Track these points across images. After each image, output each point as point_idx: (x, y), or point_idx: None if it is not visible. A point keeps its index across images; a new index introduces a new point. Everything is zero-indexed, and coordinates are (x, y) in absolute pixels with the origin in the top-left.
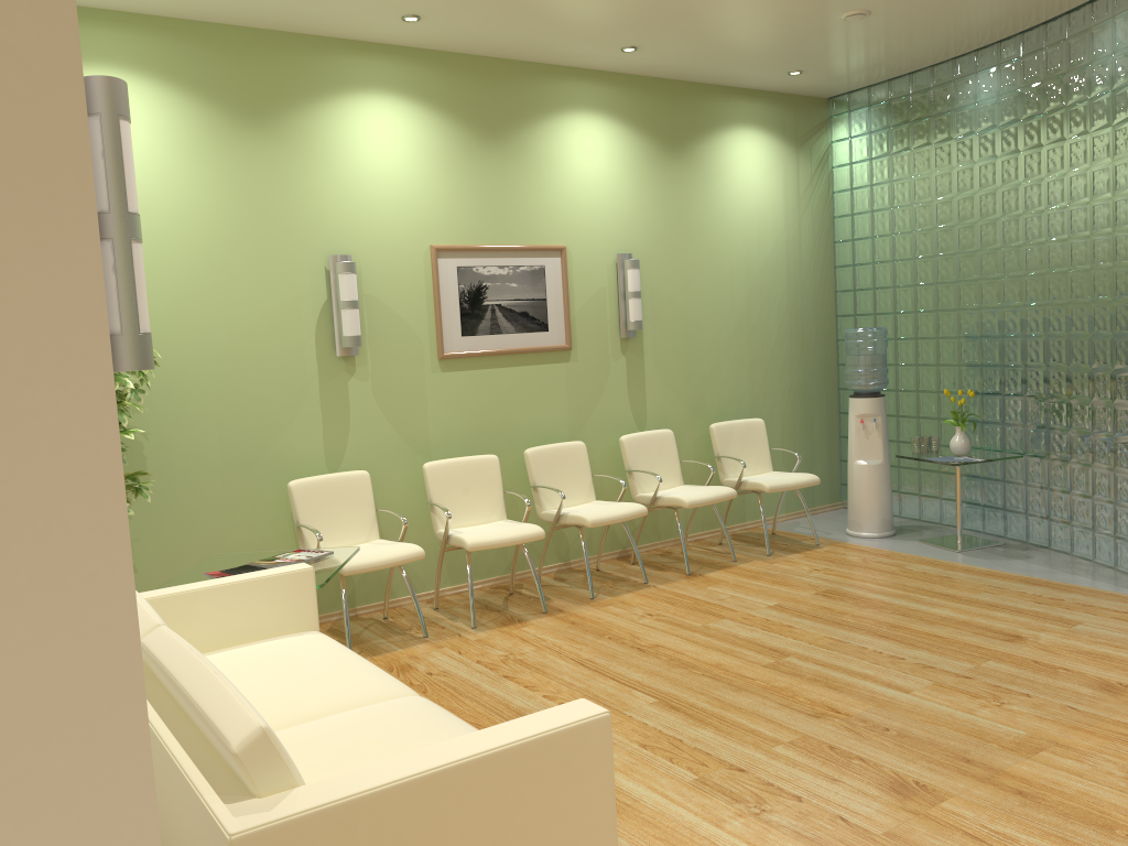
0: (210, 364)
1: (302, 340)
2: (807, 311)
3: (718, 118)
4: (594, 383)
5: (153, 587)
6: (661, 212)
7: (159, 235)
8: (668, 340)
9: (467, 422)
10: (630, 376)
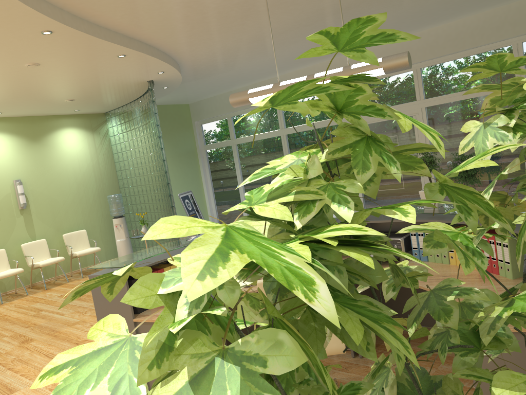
0: None
1: None
2: (106, 188)
3: (54, 126)
4: (9, 227)
5: None
6: (32, 162)
7: None
8: (42, 207)
9: None
10: (26, 222)
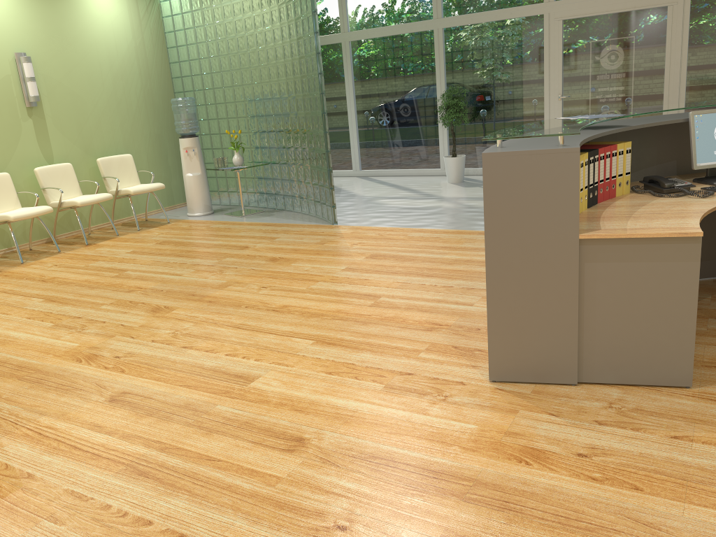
0: None
1: None
2: (155, 90)
3: None
4: (11, 136)
5: None
6: (44, 26)
7: None
8: (61, 108)
9: None
10: (37, 131)
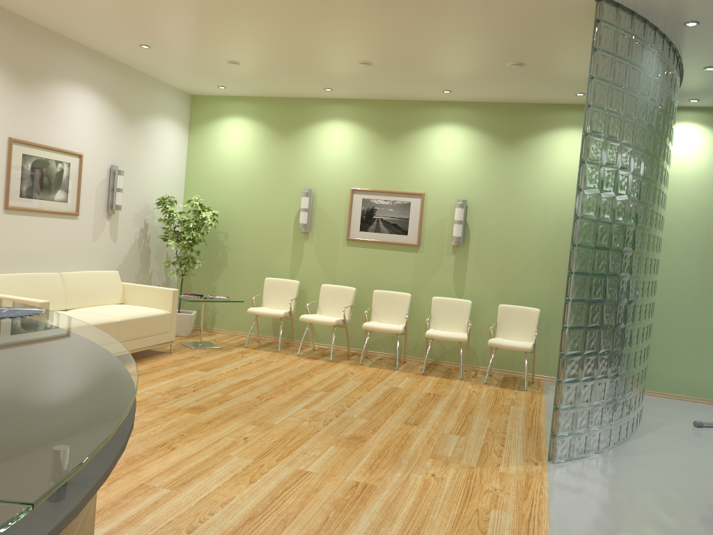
0: (254, 227)
1: (288, 223)
2: None
3: (549, 123)
4: (431, 266)
5: (222, 305)
6: (493, 178)
7: (245, 177)
8: (486, 251)
9: (356, 271)
10: (456, 267)
